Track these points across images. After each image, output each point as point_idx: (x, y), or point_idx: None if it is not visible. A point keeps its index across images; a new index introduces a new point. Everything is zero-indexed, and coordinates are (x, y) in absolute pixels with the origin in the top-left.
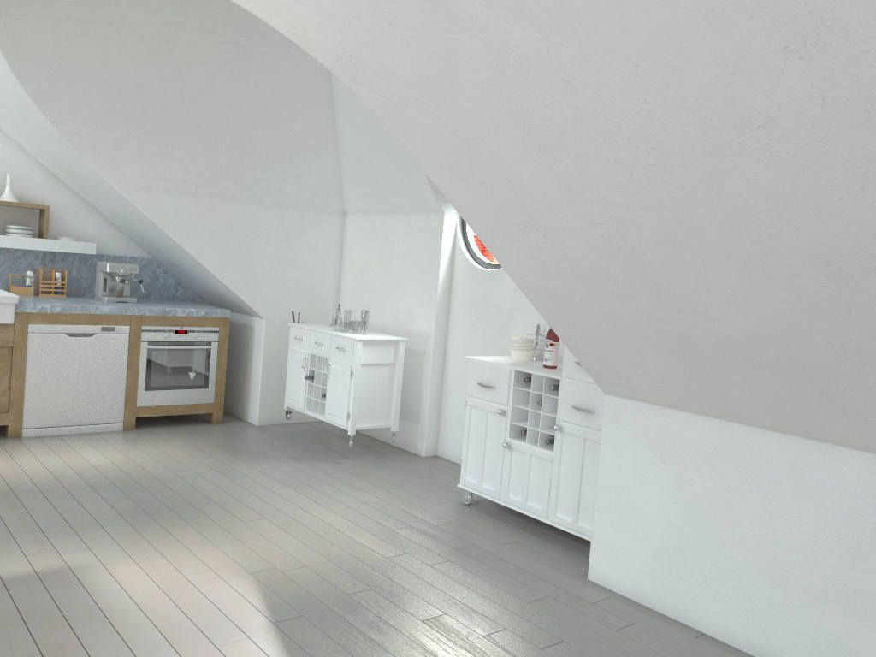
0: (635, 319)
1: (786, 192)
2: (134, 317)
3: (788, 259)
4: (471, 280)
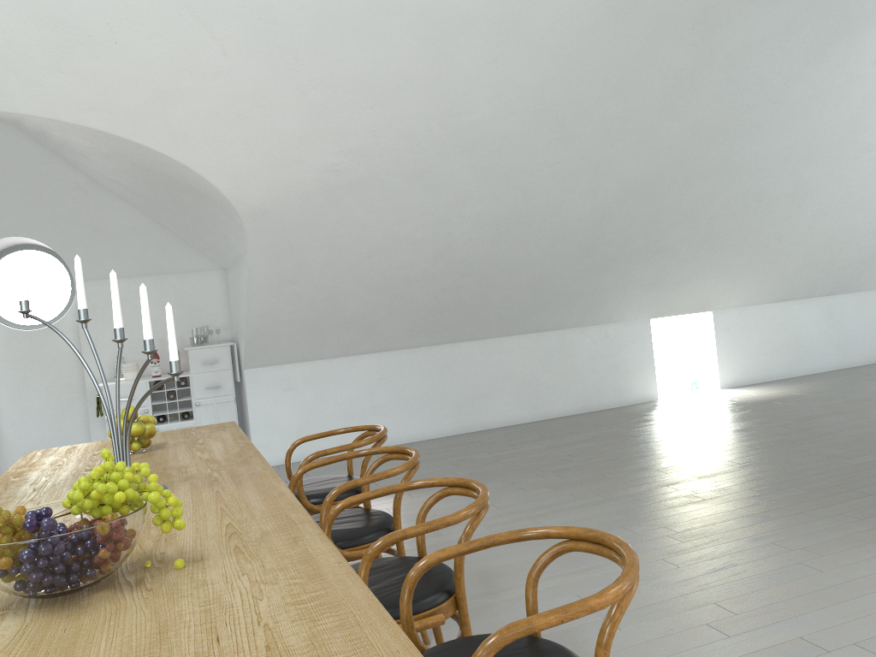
0: (307, 318)
1: (408, 260)
2: None
3: (394, 281)
4: (13, 341)
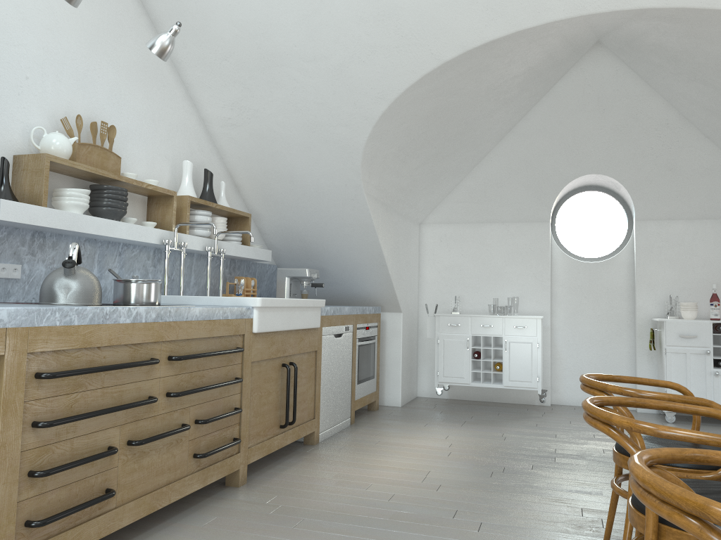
0: None
1: None
2: (354, 316)
3: None
4: (573, 270)
